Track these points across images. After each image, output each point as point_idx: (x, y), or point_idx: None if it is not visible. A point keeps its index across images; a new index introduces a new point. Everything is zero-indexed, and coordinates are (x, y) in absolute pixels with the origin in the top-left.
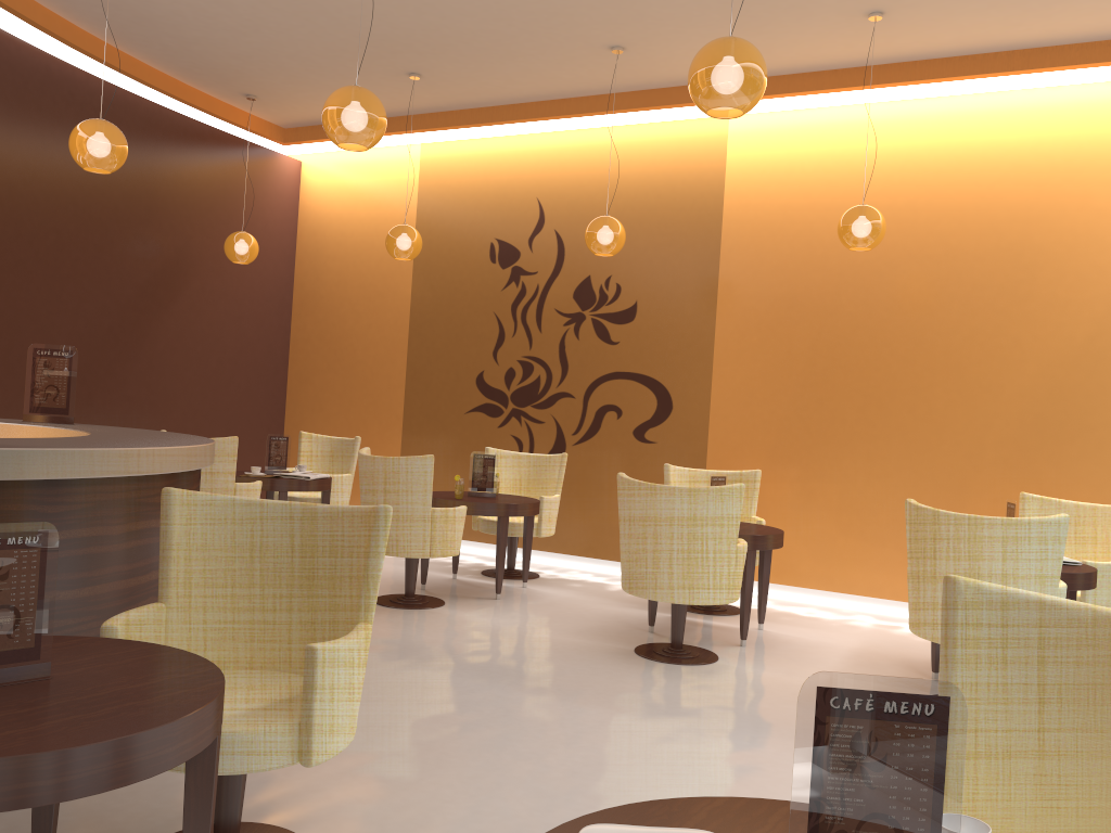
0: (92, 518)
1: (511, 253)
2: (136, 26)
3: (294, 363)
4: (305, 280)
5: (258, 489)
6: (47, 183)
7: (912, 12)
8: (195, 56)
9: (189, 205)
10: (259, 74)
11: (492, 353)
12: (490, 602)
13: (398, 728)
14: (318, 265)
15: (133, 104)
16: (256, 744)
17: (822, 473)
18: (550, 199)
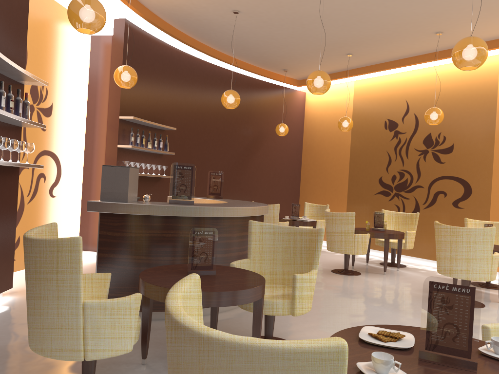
0: (227, 230)
1: (394, 124)
2: (243, 50)
3: (303, 174)
4: (307, 140)
5: (287, 224)
6: (214, 111)
7: None
8: (264, 58)
9: (262, 114)
10: (288, 61)
11: (385, 168)
12: (381, 275)
13: (333, 316)
14: (312, 134)
15: (243, 78)
16: (276, 306)
17: None
18: (411, 99)
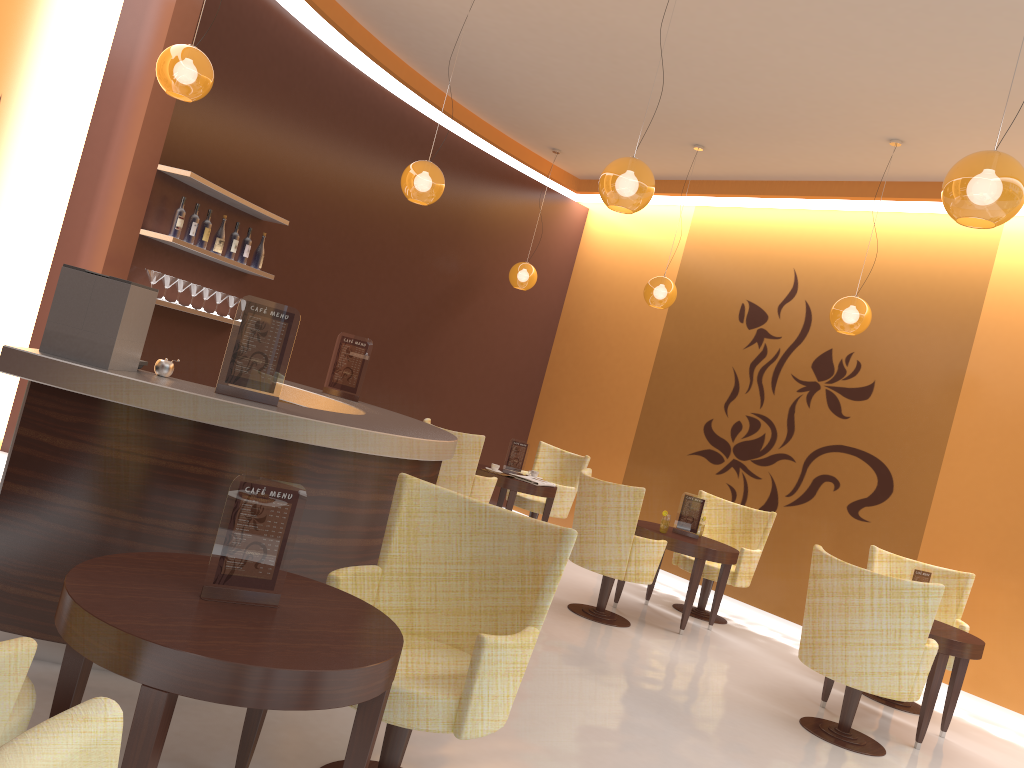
0: (347, 484)
1: (759, 316)
2: (474, 86)
3: (548, 381)
4: (571, 310)
5: (493, 484)
6: (383, 204)
7: None
8: (517, 114)
9: (488, 234)
10: (566, 133)
11: (723, 404)
12: (672, 635)
13: (555, 727)
14: (585, 299)
15: (461, 148)
16: (421, 706)
17: None
18: (806, 271)
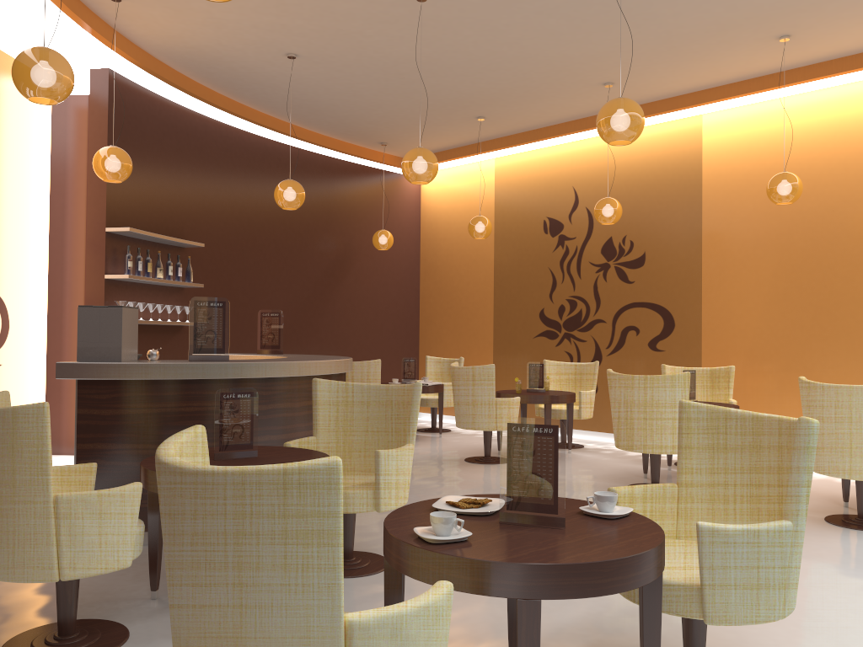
0: (285, 398)
1: (557, 226)
2: (311, 115)
3: (423, 311)
4: (427, 256)
5: None
6: (268, 214)
7: (812, 31)
8: (347, 126)
9: (351, 216)
10: (386, 130)
11: (548, 295)
12: None
13: None
14: (434, 245)
15: (314, 159)
16: (353, 499)
17: (788, 366)
18: (581, 186)
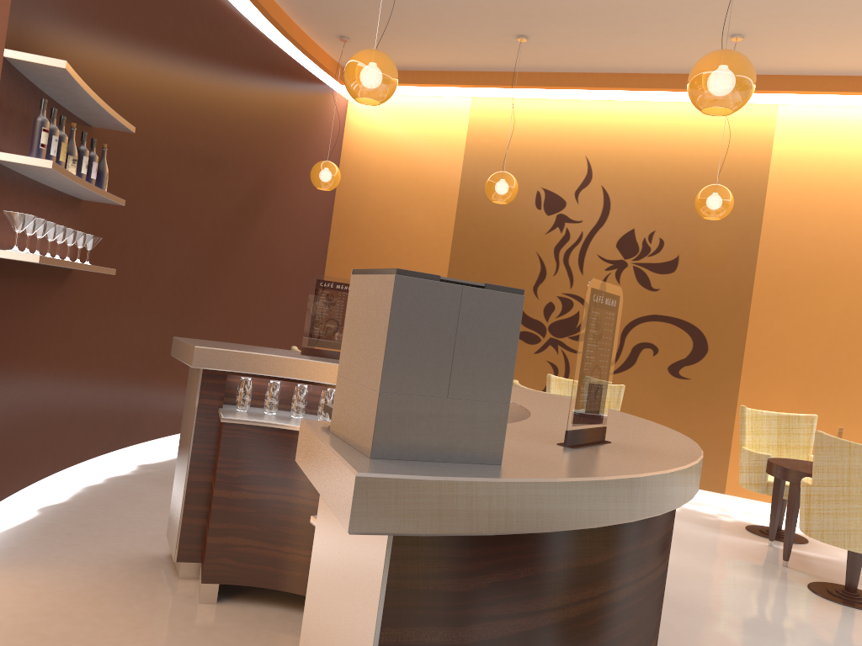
0: None
1: (557, 202)
2: None
3: None
4: (345, 206)
5: None
6: (191, 100)
7: None
8: None
9: (275, 131)
10: (374, 19)
11: (532, 287)
12: None
13: None
14: (360, 194)
15: (250, 33)
16: None
17: (848, 417)
18: (599, 158)
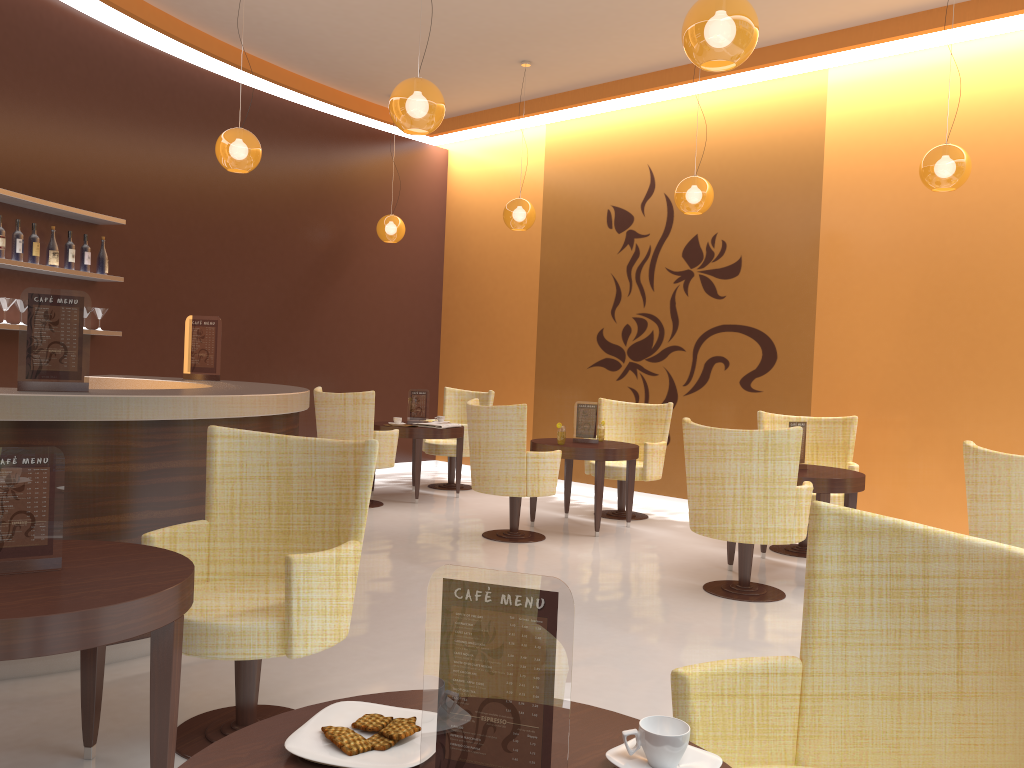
0: (180, 453)
1: (625, 218)
2: (290, 47)
3: (445, 328)
4: (453, 254)
5: (395, 436)
6: (229, 185)
7: None
8: (343, 67)
9: (349, 195)
10: (397, 76)
11: (610, 311)
12: (588, 539)
13: None
14: (463, 240)
15: (299, 113)
16: (245, 636)
17: (929, 419)
18: (660, 164)
